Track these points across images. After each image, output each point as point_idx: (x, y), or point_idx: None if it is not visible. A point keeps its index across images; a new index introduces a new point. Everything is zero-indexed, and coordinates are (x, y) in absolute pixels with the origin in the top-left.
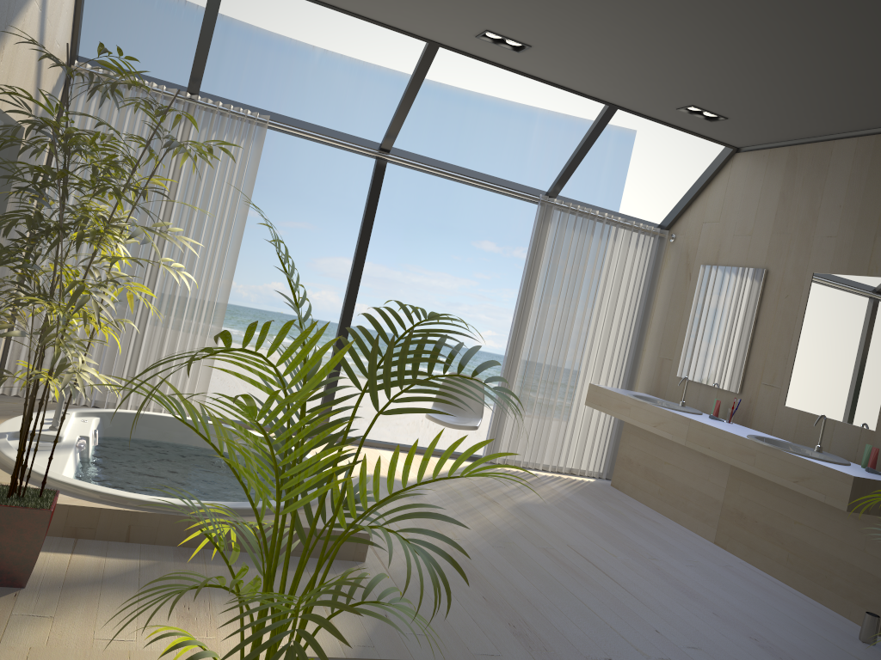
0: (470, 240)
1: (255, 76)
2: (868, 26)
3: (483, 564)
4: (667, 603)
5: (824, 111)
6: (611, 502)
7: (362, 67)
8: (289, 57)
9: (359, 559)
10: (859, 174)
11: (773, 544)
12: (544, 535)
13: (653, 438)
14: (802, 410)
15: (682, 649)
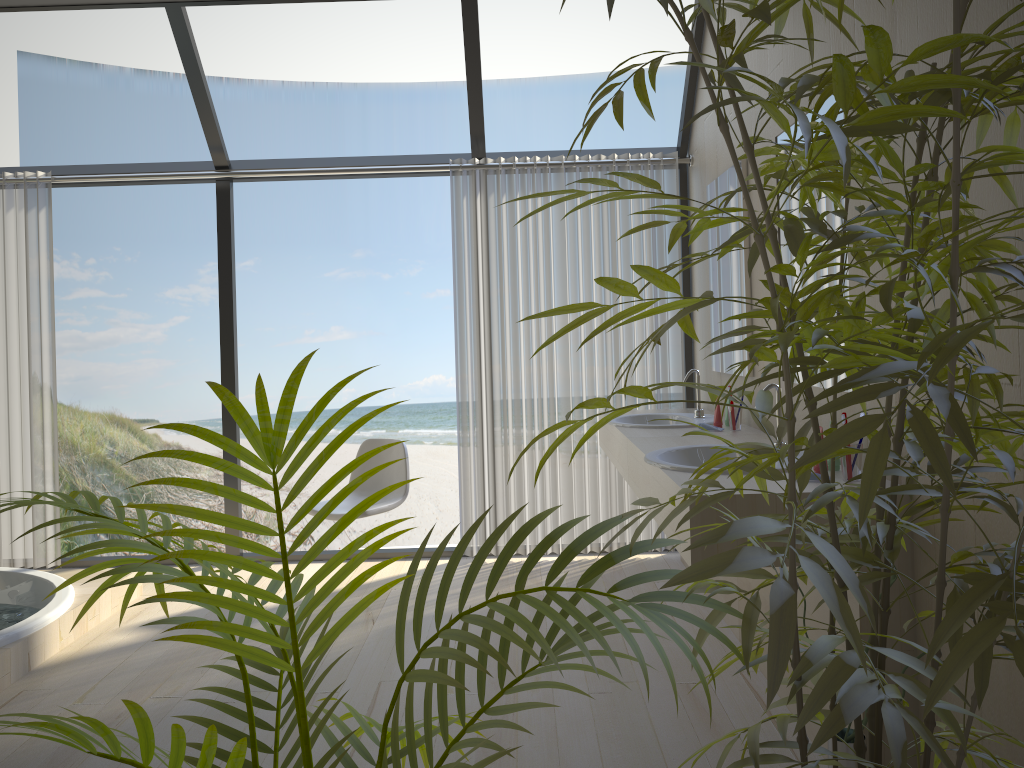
0: None
1: (407, 137)
2: None
3: (127, 739)
4: None
5: None
6: (628, 590)
7: (525, 85)
8: (439, 103)
9: None
10: None
11: None
12: (362, 670)
13: None
14: (796, 382)
15: None
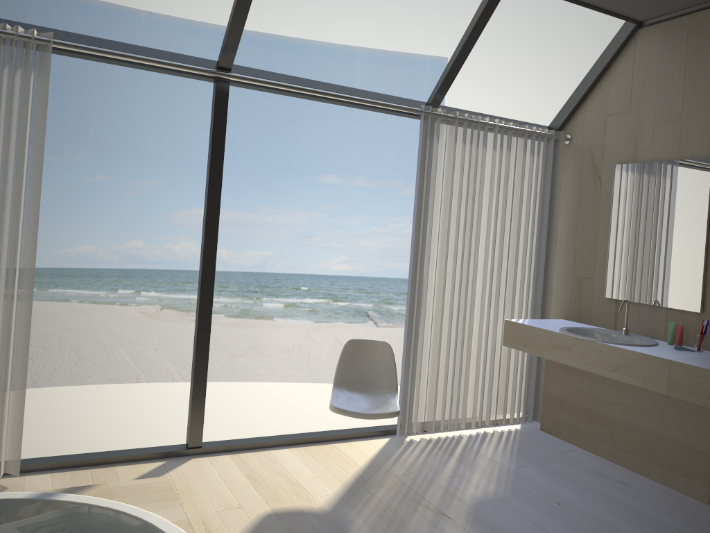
0: (313, 175)
1: None
2: None
3: None
4: None
5: None
6: (560, 461)
7: (188, 25)
8: (115, 22)
9: None
10: None
11: None
12: None
13: (590, 374)
14: None
15: None
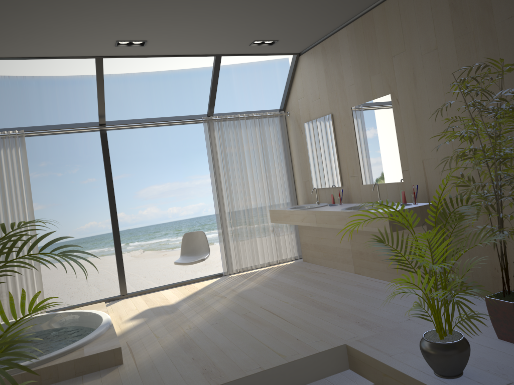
0: None
1: (64, 103)
2: None
3: (201, 338)
4: (310, 320)
5: (318, 19)
6: (299, 271)
7: (124, 77)
8: (80, 86)
9: (119, 364)
10: (352, 46)
11: (379, 262)
12: (248, 306)
13: (312, 227)
14: (370, 184)
15: (309, 344)
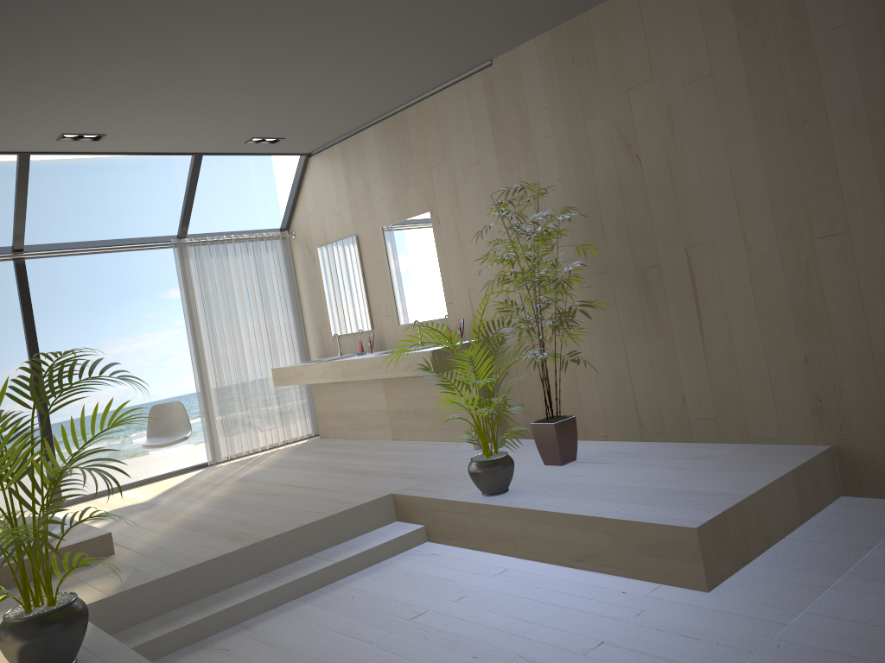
0: (156, 294)
1: None
2: (317, 68)
3: (210, 518)
4: (346, 484)
5: (340, 116)
6: (318, 448)
7: None
8: None
9: (109, 554)
10: (382, 150)
11: (422, 419)
12: (260, 486)
13: (333, 388)
14: (409, 323)
15: (351, 500)
